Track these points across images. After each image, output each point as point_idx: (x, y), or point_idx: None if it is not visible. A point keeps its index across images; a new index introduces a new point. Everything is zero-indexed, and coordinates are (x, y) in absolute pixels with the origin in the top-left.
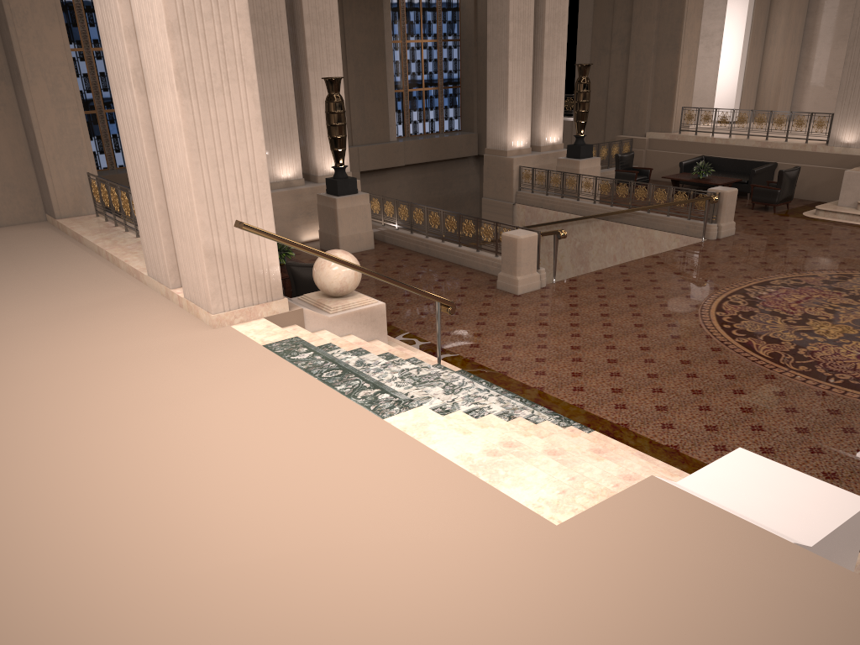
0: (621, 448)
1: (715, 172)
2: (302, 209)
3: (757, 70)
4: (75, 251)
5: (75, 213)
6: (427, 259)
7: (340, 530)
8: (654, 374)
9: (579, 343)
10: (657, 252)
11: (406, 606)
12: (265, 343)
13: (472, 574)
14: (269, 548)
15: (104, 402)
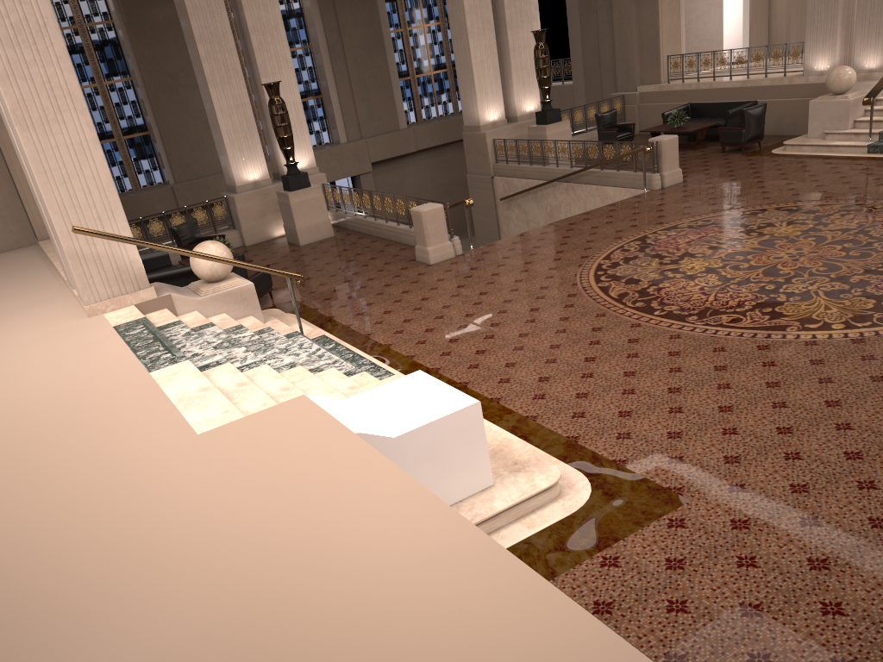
0: None
1: (698, 119)
2: (271, 207)
3: (766, 3)
4: (38, 267)
5: None
6: (374, 240)
7: (49, 449)
8: (497, 323)
9: (452, 302)
10: None
11: (47, 492)
12: (116, 325)
13: (108, 470)
14: None
15: None
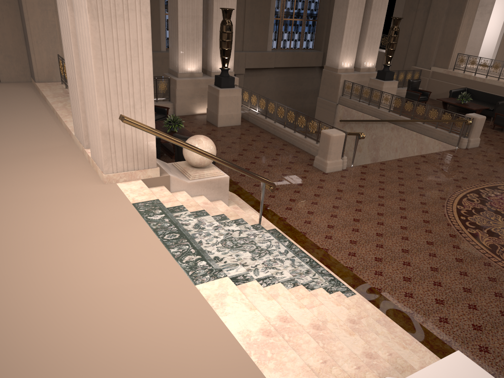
0: (372, 313)
1: (472, 100)
2: (198, 93)
3: None
4: (39, 107)
5: (48, 80)
6: (272, 137)
7: None
8: (406, 250)
9: (359, 216)
10: (424, 150)
11: None
12: (134, 202)
13: None
14: None
15: (5, 238)
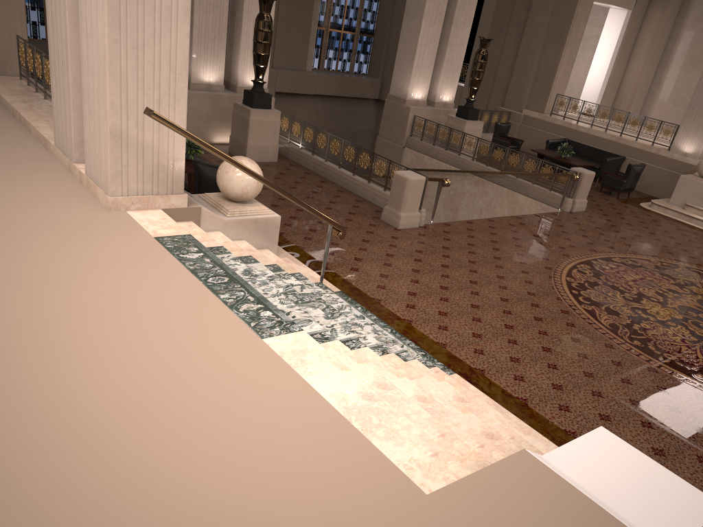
0: (478, 396)
1: (573, 154)
2: (218, 113)
3: (620, 77)
4: None
5: None
6: (322, 180)
7: (196, 465)
8: (511, 326)
9: (447, 283)
10: (517, 213)
11: None
12: (157, 236)
13: None
14: (112, 476)
15: None
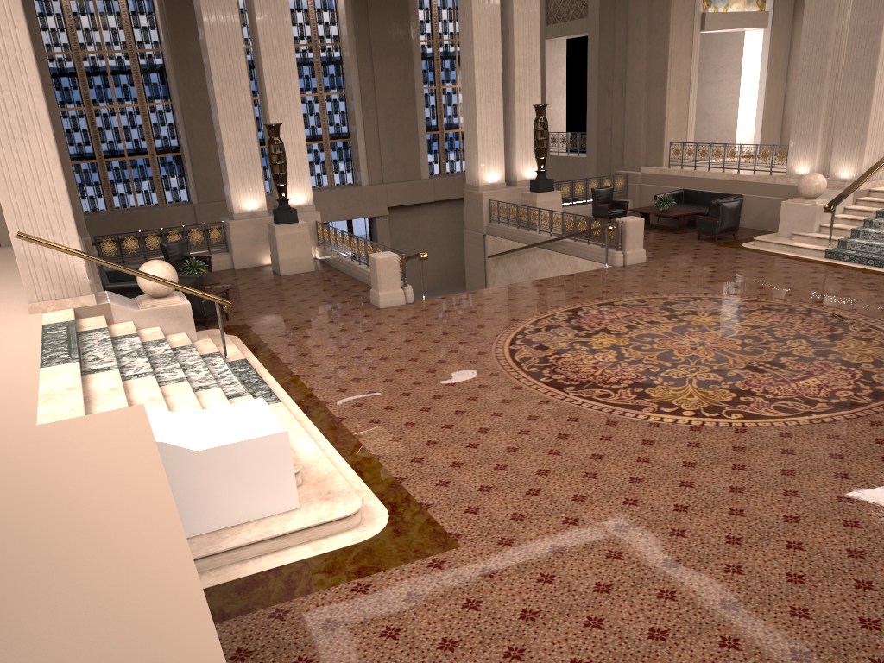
0: (282, 414)
1: (687, 205)
2: (263, 236)
3: (780, 104)
4: None
5: None
6: (346, 279)
7: None
8: (402, 369)
9: (377, 345)
10: None
11: None
12: (46, 324)
13: None
14: None
15: None
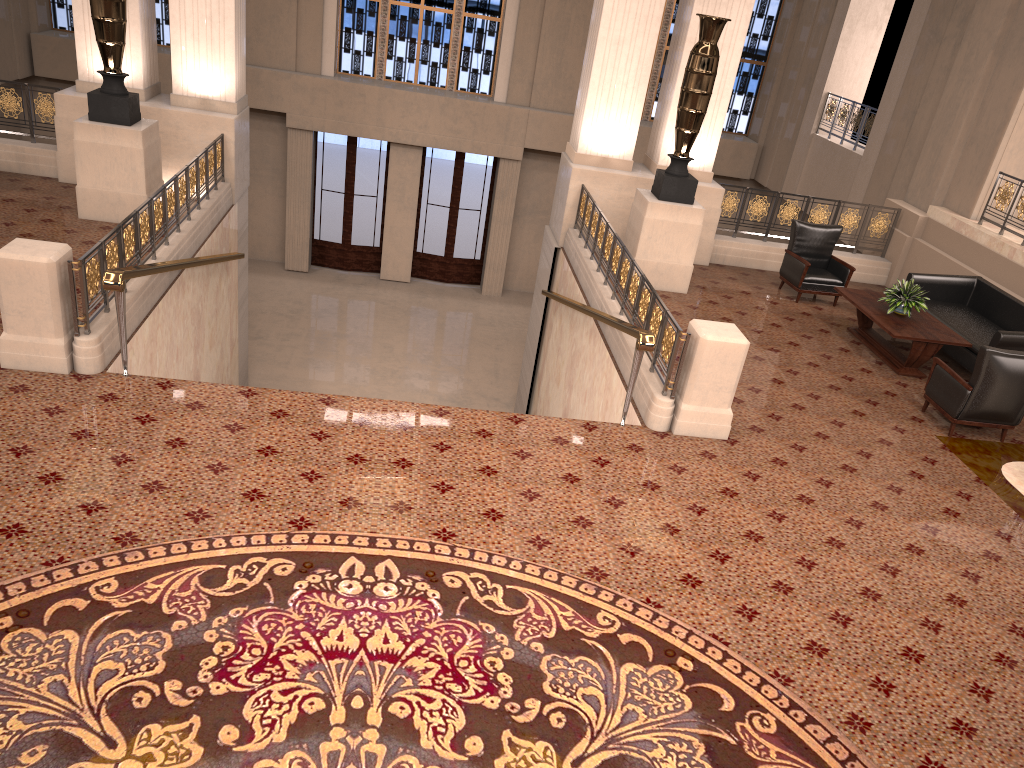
0: None
1: (966, 315)
2: None
3: None
4: None
5: None
6: None
7: None
8: None
9: None
10: (608, 414)
11: None
12: None
13: None
14: None
15: None
